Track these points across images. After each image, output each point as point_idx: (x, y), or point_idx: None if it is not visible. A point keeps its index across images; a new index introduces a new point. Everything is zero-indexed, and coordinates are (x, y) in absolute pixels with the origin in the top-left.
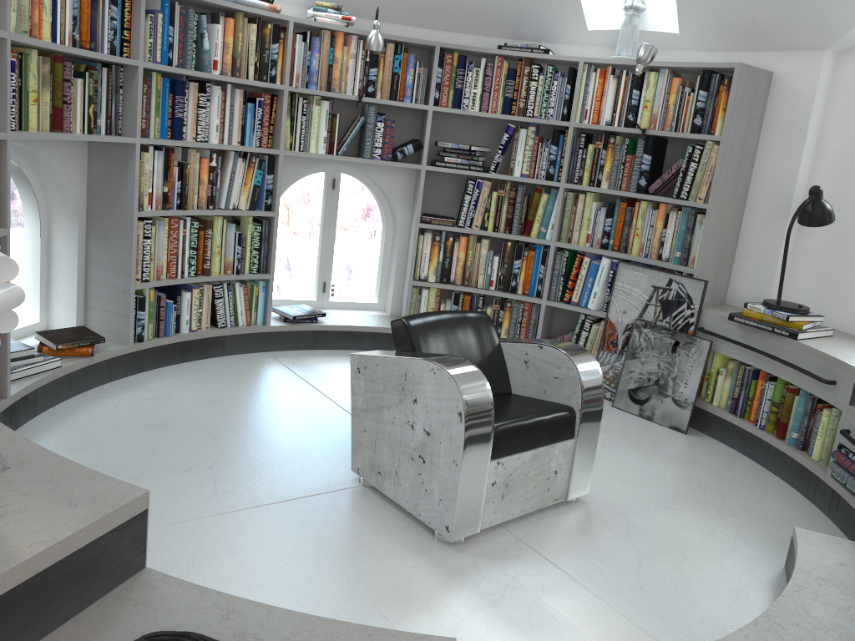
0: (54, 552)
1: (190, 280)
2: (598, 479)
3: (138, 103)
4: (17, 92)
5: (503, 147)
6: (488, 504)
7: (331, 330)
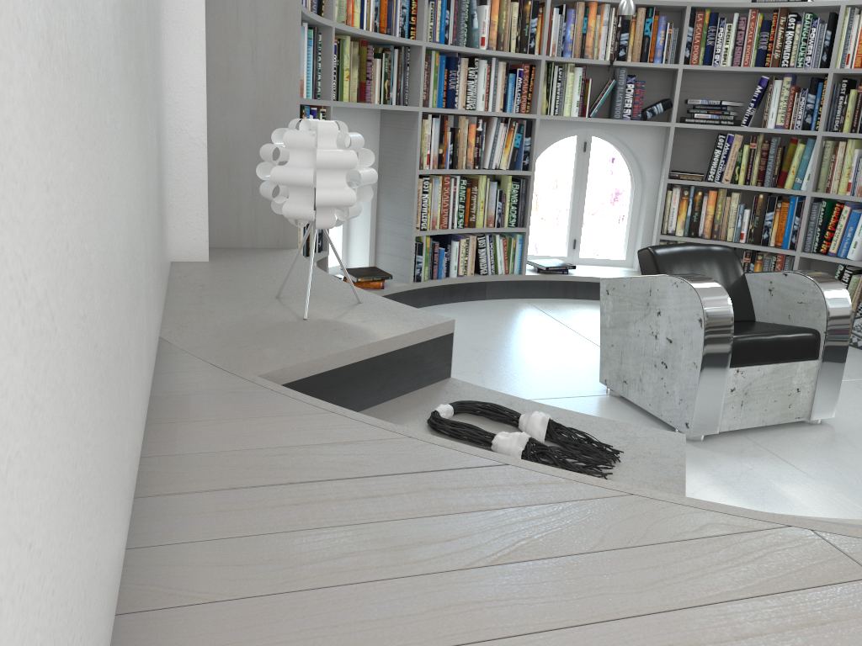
0: (399, 341)
1: (459, 230)
2: (847, 410)
3: (421, 78)
4: (336, 70)
5: (756, 99)
6: (727, 409)
7: (580, 281)
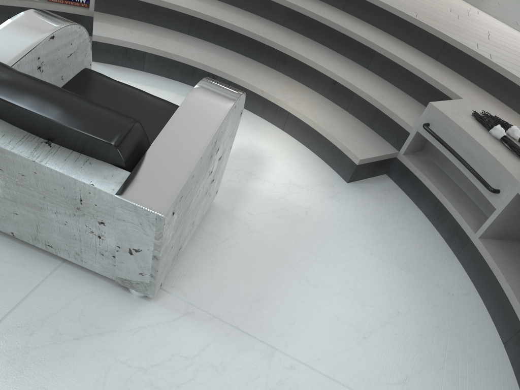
0: None
1: None
2: None
3: None
4: None
5: None
6: None
7: None
